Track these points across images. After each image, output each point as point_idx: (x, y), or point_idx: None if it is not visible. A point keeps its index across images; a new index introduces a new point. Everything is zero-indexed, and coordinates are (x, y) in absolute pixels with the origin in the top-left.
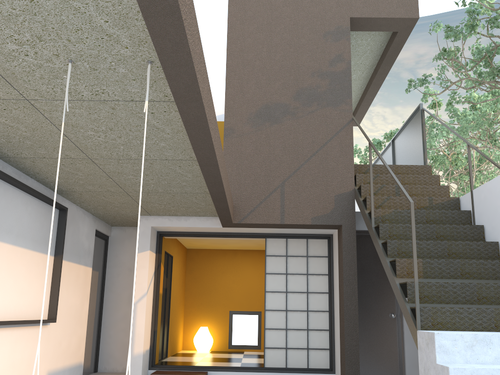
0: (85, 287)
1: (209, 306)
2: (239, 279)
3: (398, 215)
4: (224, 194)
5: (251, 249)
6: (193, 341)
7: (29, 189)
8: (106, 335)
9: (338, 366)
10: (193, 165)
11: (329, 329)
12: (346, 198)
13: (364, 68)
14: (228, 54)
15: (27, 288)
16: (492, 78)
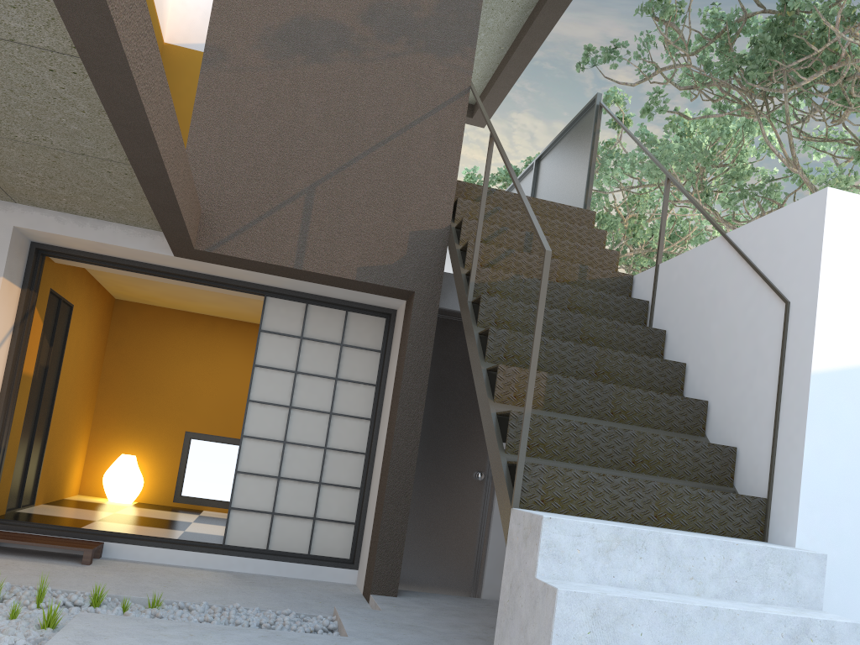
0: None
1: (146, 418)
2: (215, 374)
3: (520, 287)
4: (162, 167)
5: (246, 321)
6: (102, 480)
7: None
8: None
9: (365, 558)
10: (84, 74)
11: (361, 487)
12: (431, 243)
13: (511, 8)
14: None
15: None
16: (728, 73)
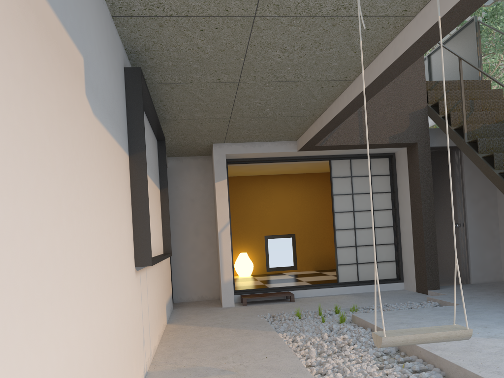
0: None
1: (244, 233)
2: (272, 204)
3: (486, 130)
4: (349, 115)
5: (281, 174)
6: (235, 267)
7: (157, 118)
8: (177, 267)
9: (411, 275)
10: (337, 85)
11: (394, 243)
12: (420, 116)
13: None
14: None
15: (157, 223)
16: None
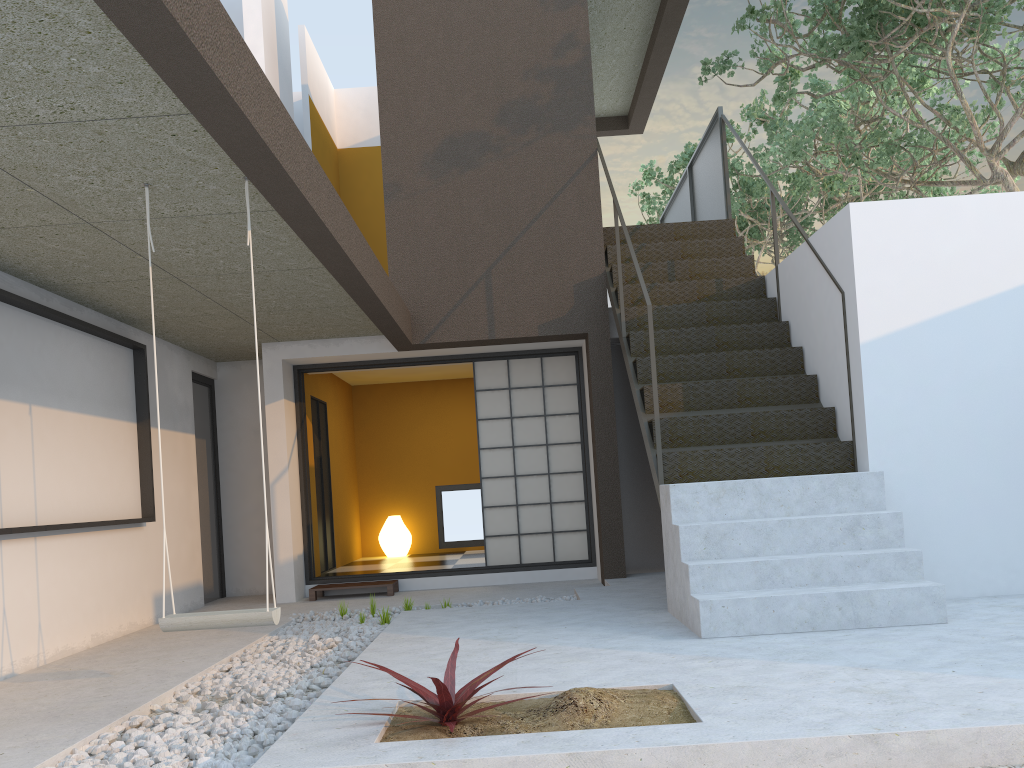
0: (188, 467)
1: (401, 482)
2: (448, 431)
3: (664, 314)
4: (384, 309)
5: (464, 378)
6: (379, 541)
7: (88, 327)
8: (232, 539)
9: (598, 554)
10: (329, 273)
11: (584, 499)
12: (593, 289)
13: (632, 35)
14: (379, 49)
15: (107, 474)
16: (833, 56)
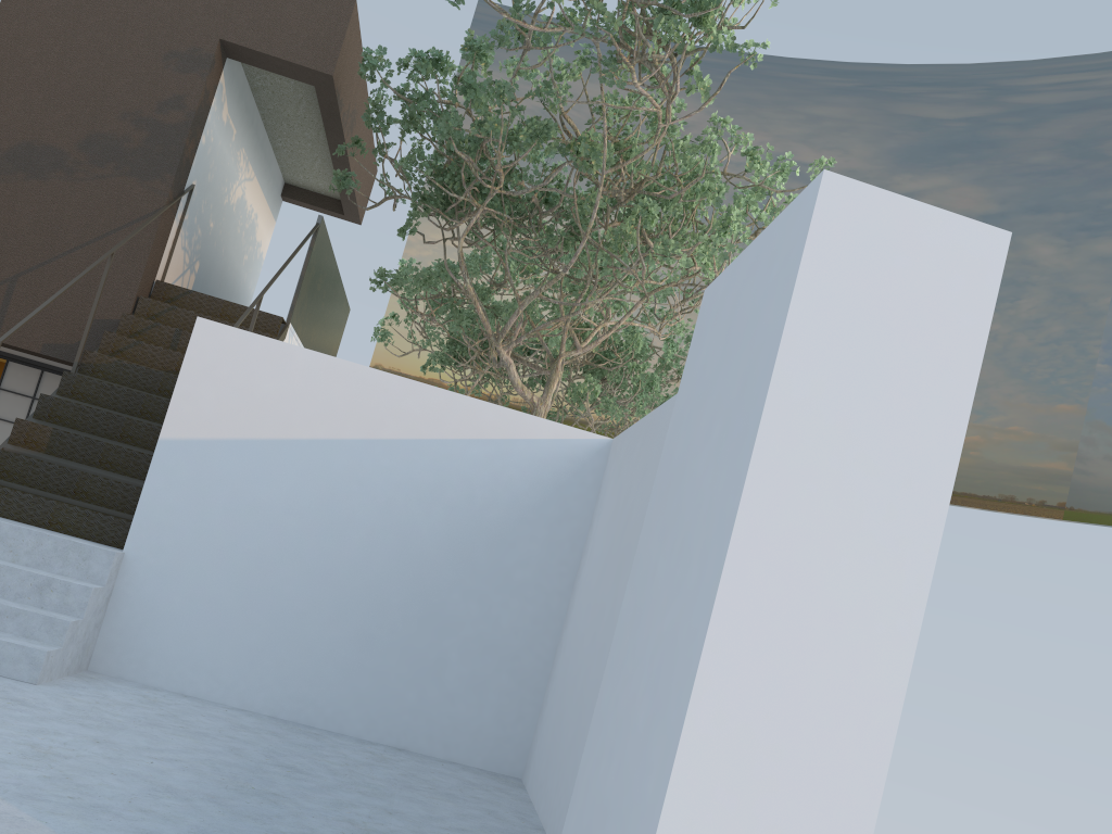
0: None
1: None
2: None
3: (121, 370)
4: None
5: None
6: None
7: None
8: None
9: None
10: None
11: None
12: (110, 330)
13: (316, 126)
14: None
15: None
16: (414, 209)
